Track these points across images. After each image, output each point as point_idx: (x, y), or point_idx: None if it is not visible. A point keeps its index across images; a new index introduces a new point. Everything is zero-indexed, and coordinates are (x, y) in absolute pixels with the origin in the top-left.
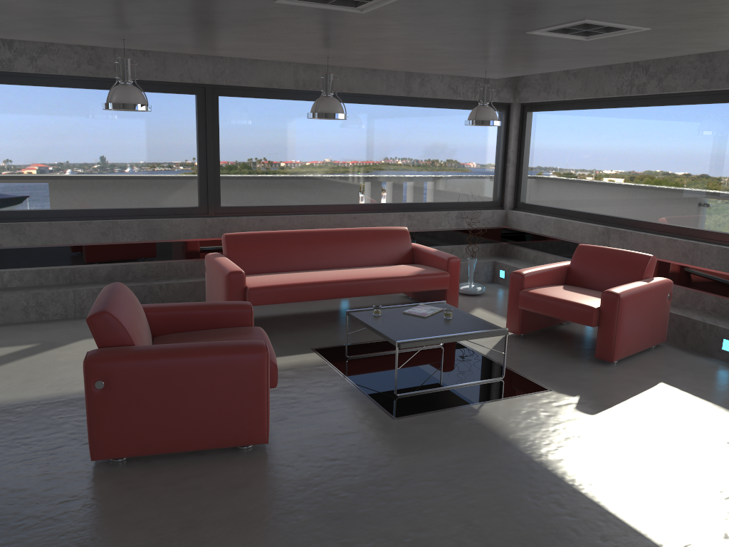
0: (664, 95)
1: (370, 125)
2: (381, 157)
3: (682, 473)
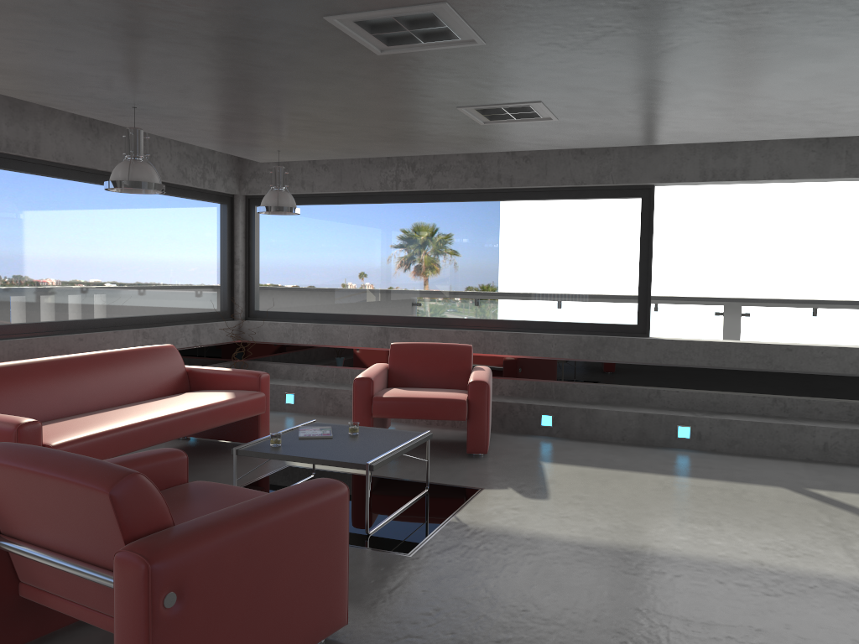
0: (431, 191)
1: (88, 211)
2: (104, 255)
3: (670, 518)
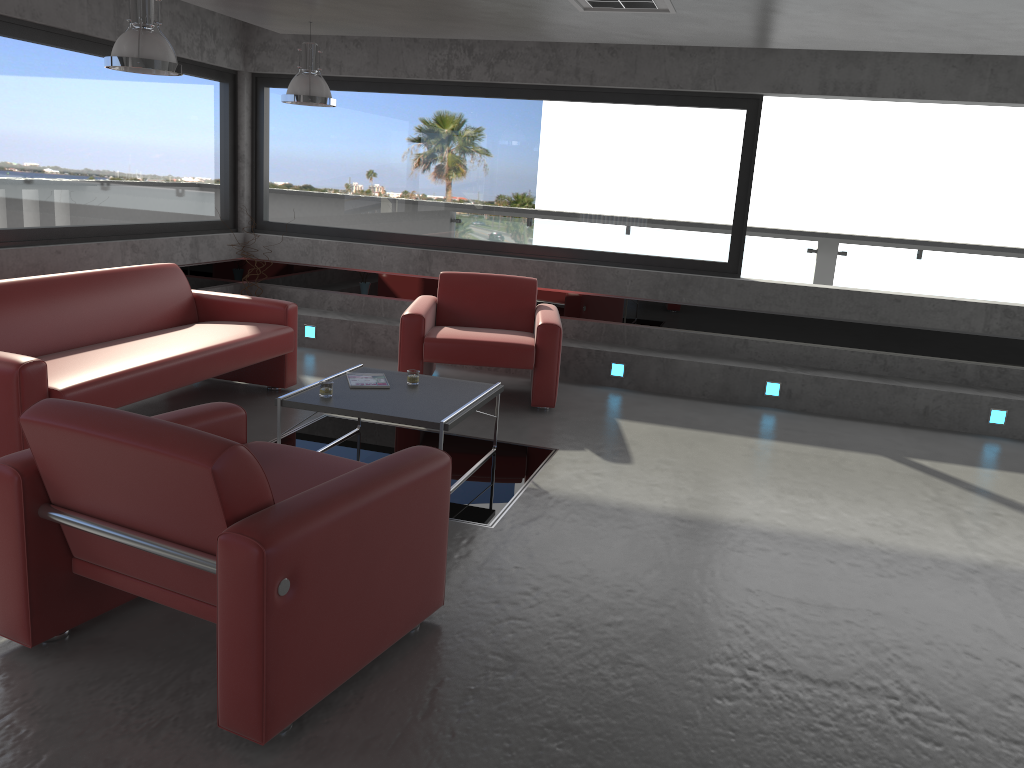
0: (491, 84)
1: (60, 86)
2: (81, 145)
3: (768, 489)
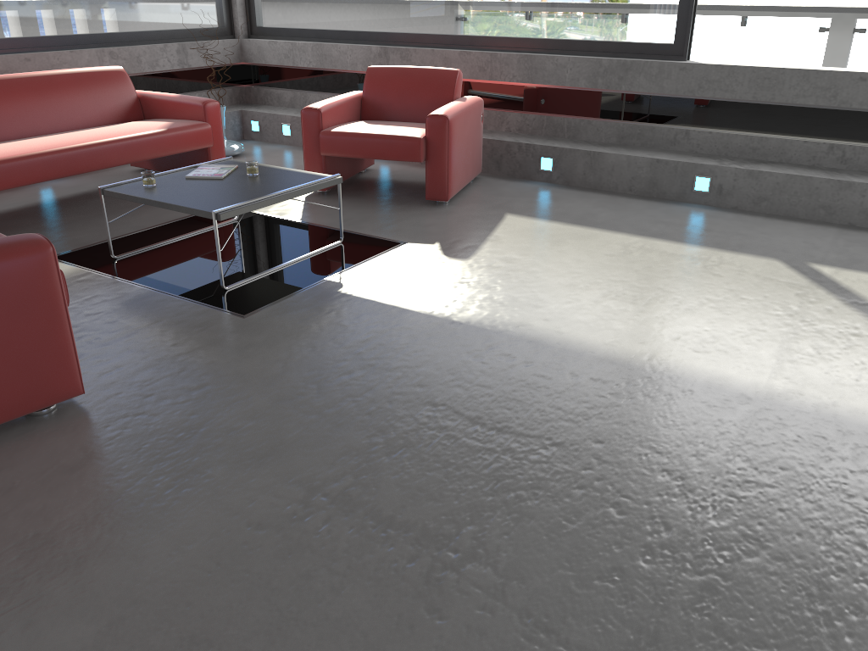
0: None
1: None
2: None
3: (590, 292)
